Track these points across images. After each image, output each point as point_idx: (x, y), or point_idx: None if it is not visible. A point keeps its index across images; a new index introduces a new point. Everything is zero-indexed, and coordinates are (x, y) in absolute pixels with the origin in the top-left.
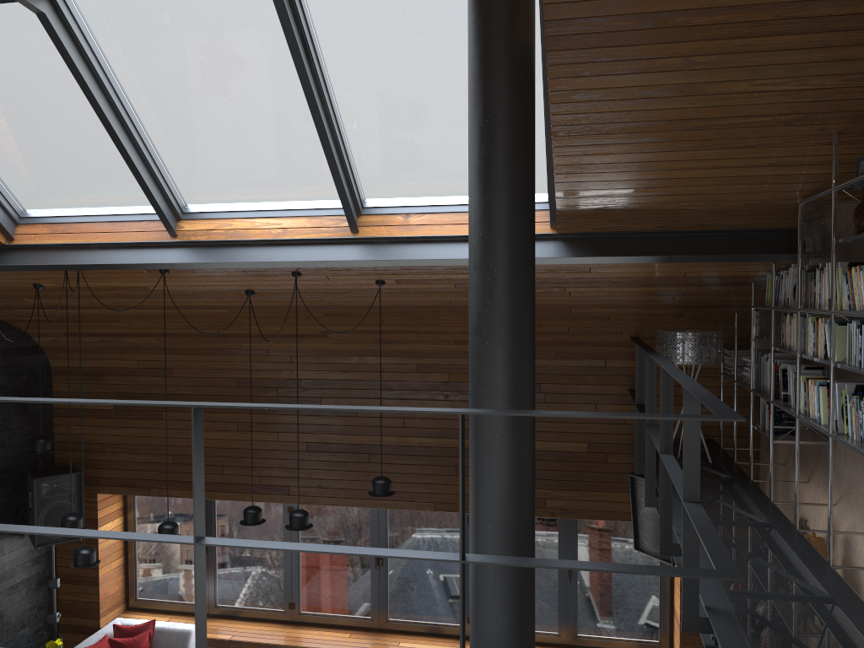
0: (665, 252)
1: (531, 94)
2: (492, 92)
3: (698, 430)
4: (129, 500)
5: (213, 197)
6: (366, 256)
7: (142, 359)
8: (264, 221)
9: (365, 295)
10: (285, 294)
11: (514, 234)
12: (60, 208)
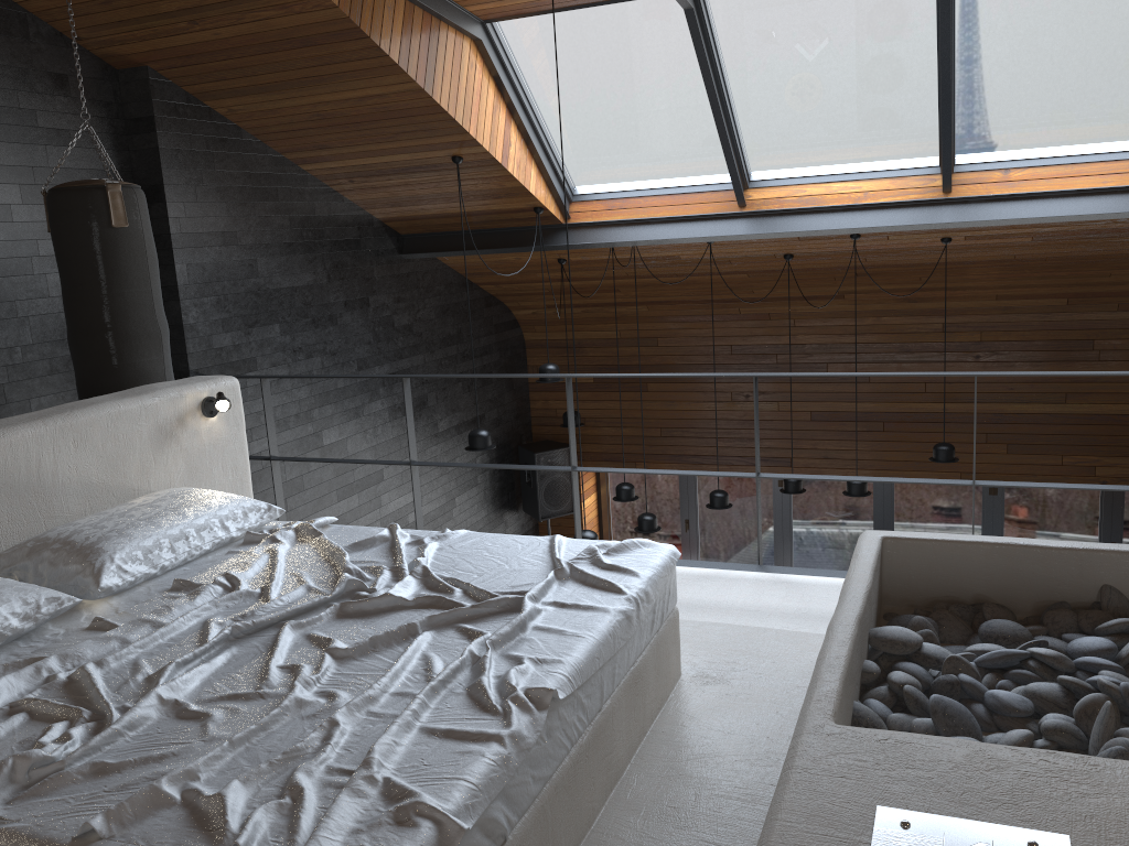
0: None
1: None
2: None
3: None
4: (601, 476)
5: (785, 163)
6: (961, 217)
7: (625, 328)
8: (841, 185)
9: (918, 253)
10: (826, 256)
11: None
12: (614, 184)
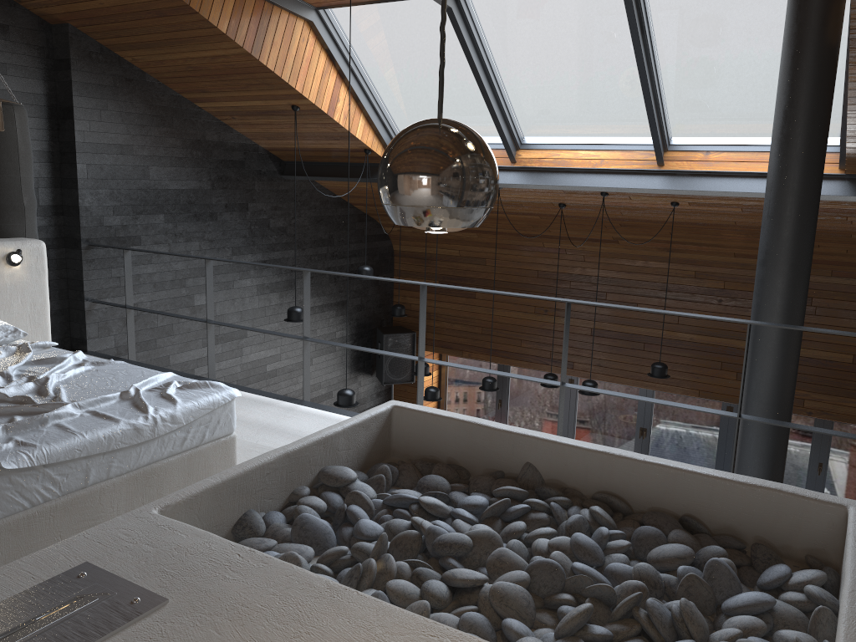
0: None
1: (831, 84)
2: (798, 84)
3: None
4: (443, 358)
5: (546, 132)
6: (668, 185)
7: (463, 249)
8: (585, 153)
9: (659, 213)
10: (591, 208)
11: (803, 194)
12: None
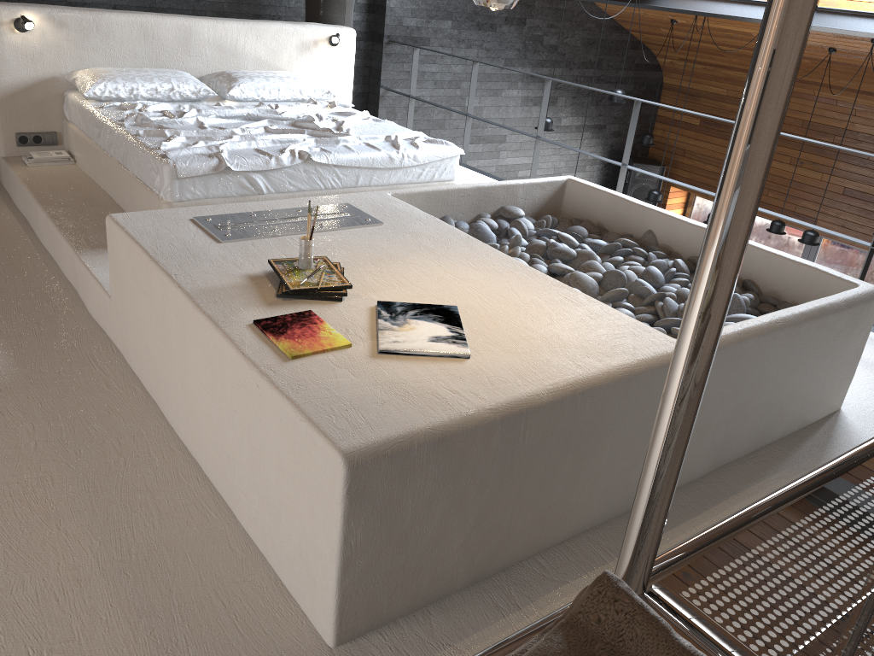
0: None
1: None
2: None
3: None
4: (690, 198)
5: None
6: None
7: (731, 89)
8: None
9: None
10: (862, 55)
11: None
12: None
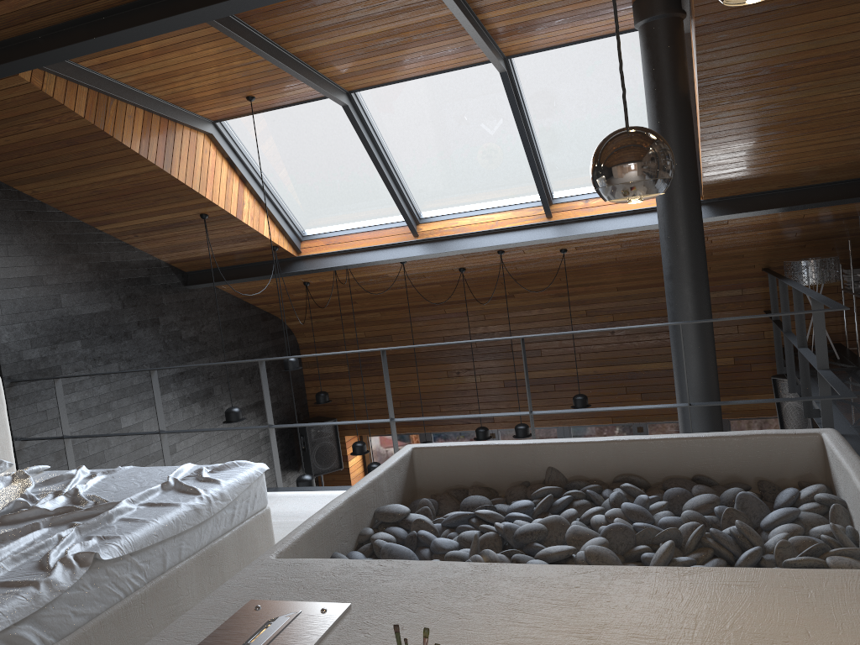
0: (787, 204)
1: (691, 124)
2: (666, 127)
3: (823, 324)
4: (364, 441)
5: (441, 204)
6: (560, 233)
7: (368, 330)
8: (480, 217)
9: (550, 261)
10: (488, 267)
11: (689, 214)
12: (330, 226)
